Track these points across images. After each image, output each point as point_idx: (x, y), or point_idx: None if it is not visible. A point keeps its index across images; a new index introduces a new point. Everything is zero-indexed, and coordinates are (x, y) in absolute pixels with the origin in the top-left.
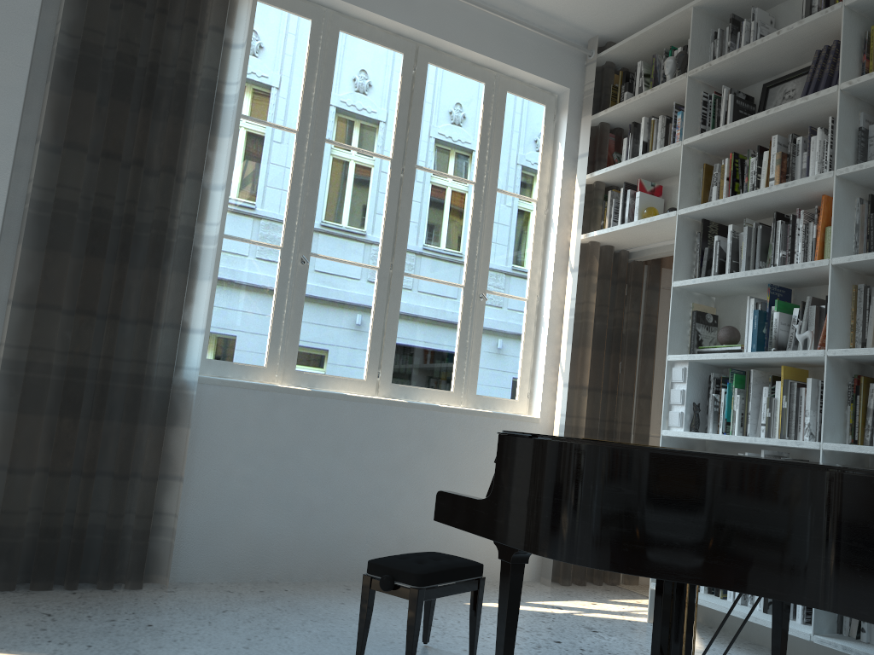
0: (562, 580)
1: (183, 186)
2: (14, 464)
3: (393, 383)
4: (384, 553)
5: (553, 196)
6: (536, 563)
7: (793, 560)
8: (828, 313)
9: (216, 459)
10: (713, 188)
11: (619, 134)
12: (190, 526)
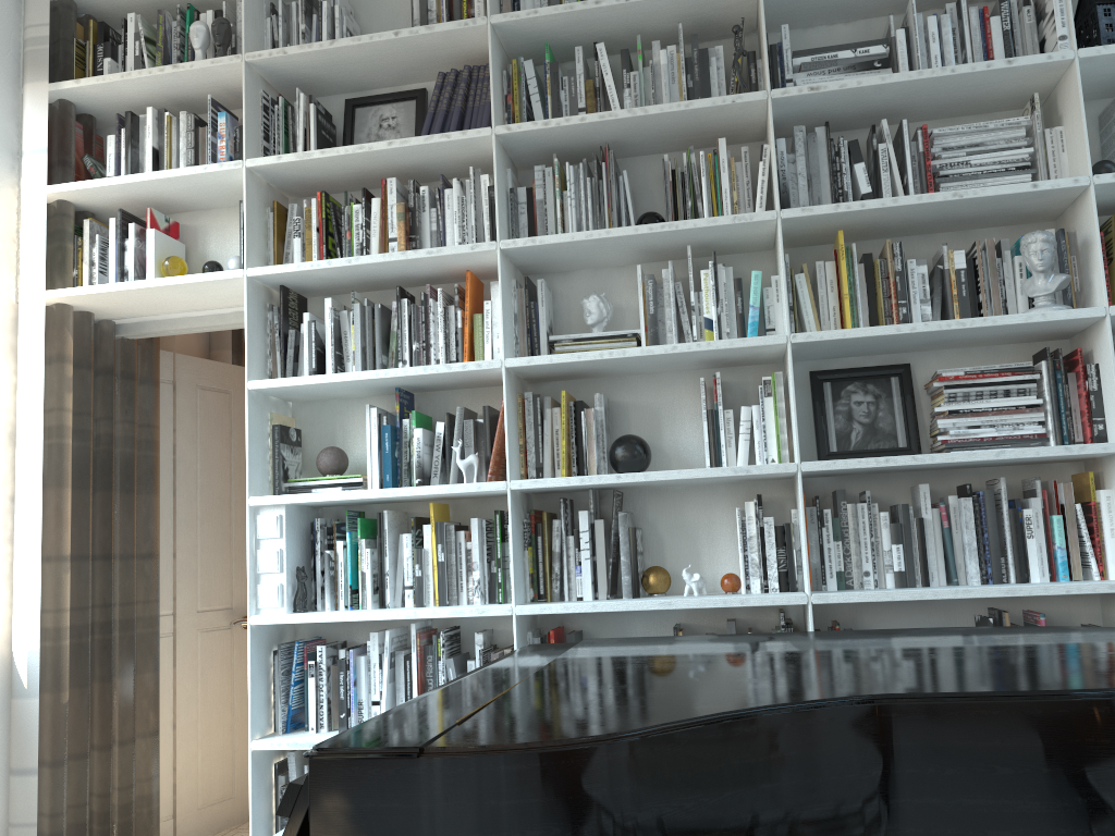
0: None
1: None
2: None
3: None
4: None
5: None
6: None
7: None
8: (507, 432)
9: None
10: (296, 240)
11: (91, 125)
12: None
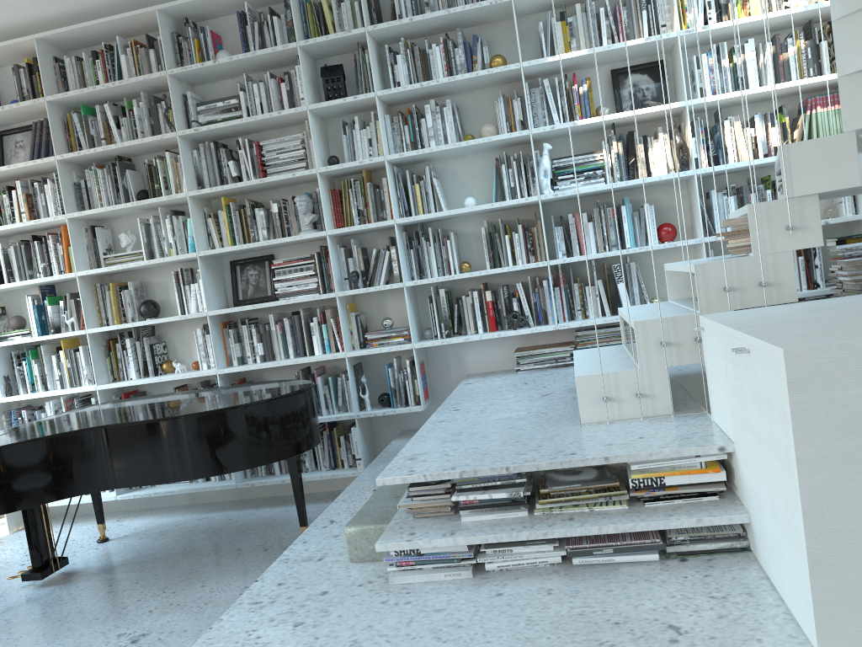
0: None
1: None
2: None
3: None
4: None
5: None
6: None
7: (94, 473)
8: (82, 307)
9: None
10: None
11: None
12: None
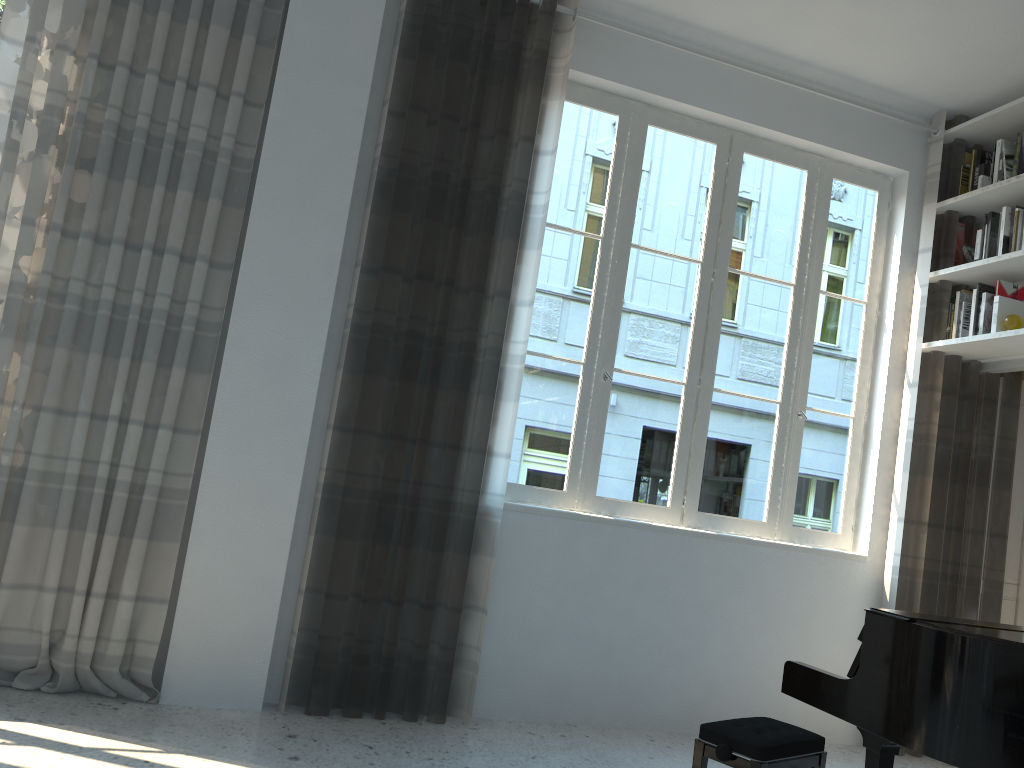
0: None
1: (490, 303)
2: (331, 589)
3: (699, 511)
4: (688, 702)
5: (886, 297)
6: None
7: None
8: None
9: (516, 589)
10: None
11: (970, 223)
12: (489, 659)
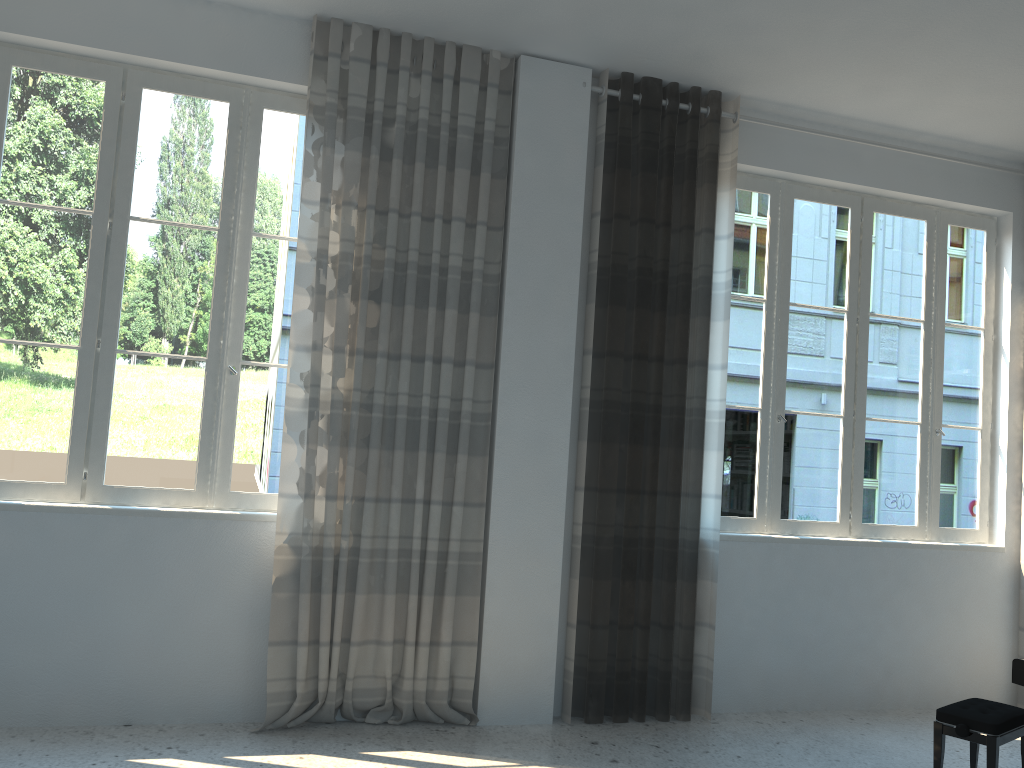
0: None
1: (688, 370)
2: (595, 621)
3: (863, 523)
4: (871, 684)
5: (1000, 322)
6: (1010, 689)
7: None
8: None
9: (728, 605)
10: None
11: None
12: (714, 664)
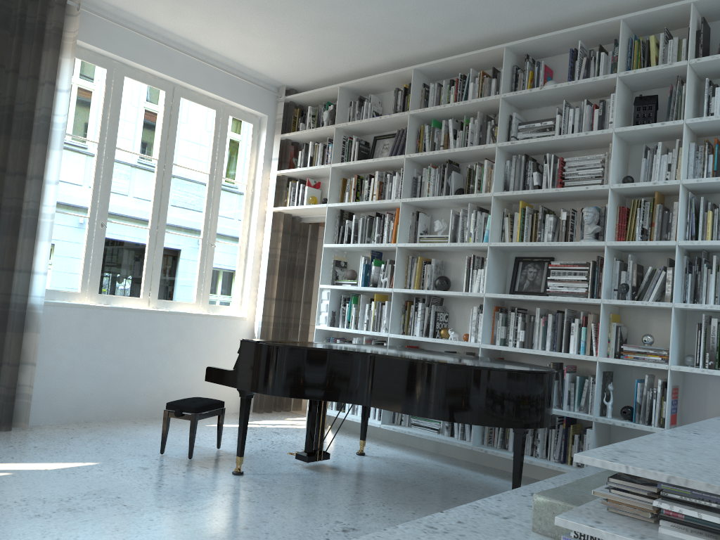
0: (259, 410)
1: (29, 182)
2: None
3: (159, 299)
4: (154, 401)
5: (256, 182)
6: None
7: (358, 389)
8: (395, 270)
9: (52, 350)
10: (346, 193)
11: (296, 146)
12: (37, 392)
